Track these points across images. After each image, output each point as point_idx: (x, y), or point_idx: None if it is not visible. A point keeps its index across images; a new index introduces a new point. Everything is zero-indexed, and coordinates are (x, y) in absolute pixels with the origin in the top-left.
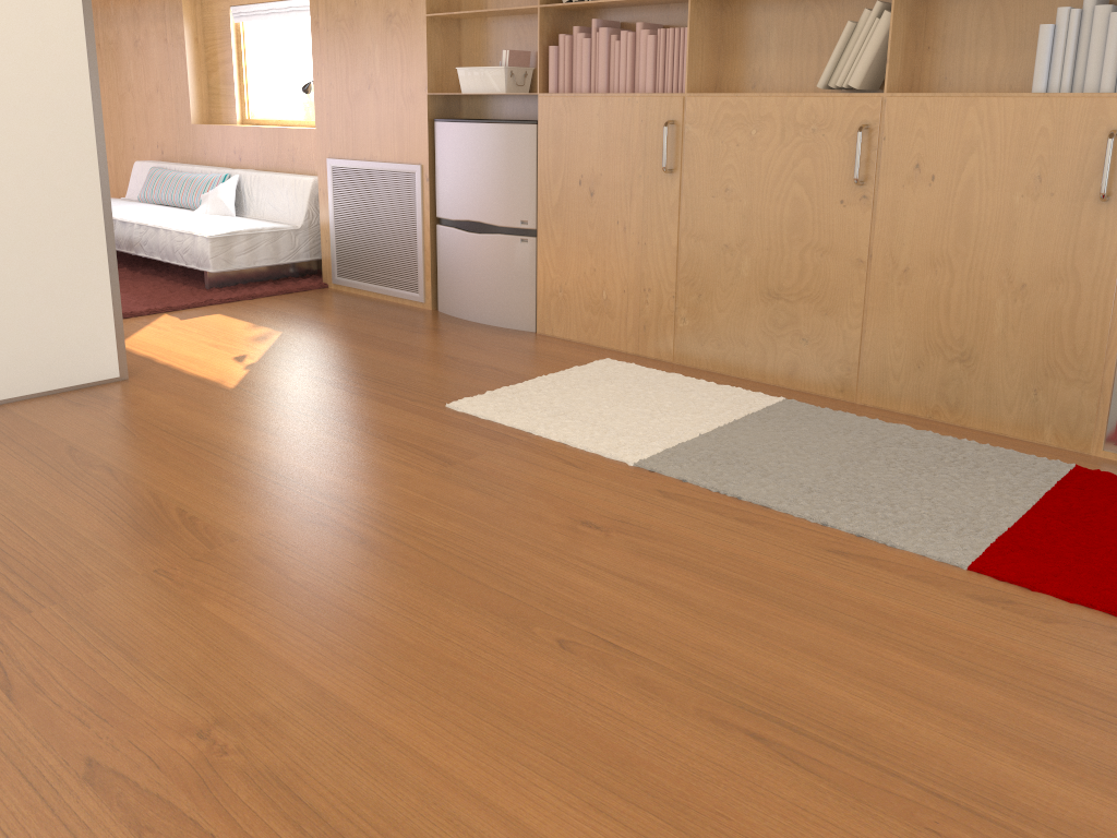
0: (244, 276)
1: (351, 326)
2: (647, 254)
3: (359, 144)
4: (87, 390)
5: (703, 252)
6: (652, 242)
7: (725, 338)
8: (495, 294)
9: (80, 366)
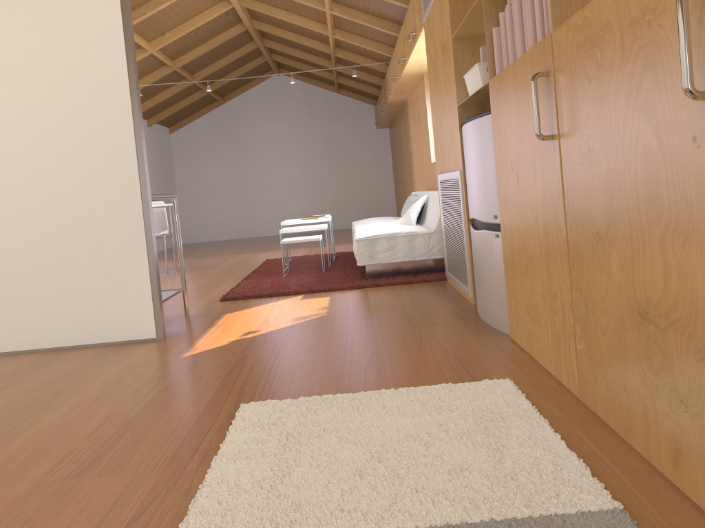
0: (395, 269)
1: (379, 314)
2: (550, 248)
3: (444, 159)
4: (128, 344)
5: (582, 244)
6: (552, 233)
7: (611, 376)
8: (487, 291)
9: (128, 327)
